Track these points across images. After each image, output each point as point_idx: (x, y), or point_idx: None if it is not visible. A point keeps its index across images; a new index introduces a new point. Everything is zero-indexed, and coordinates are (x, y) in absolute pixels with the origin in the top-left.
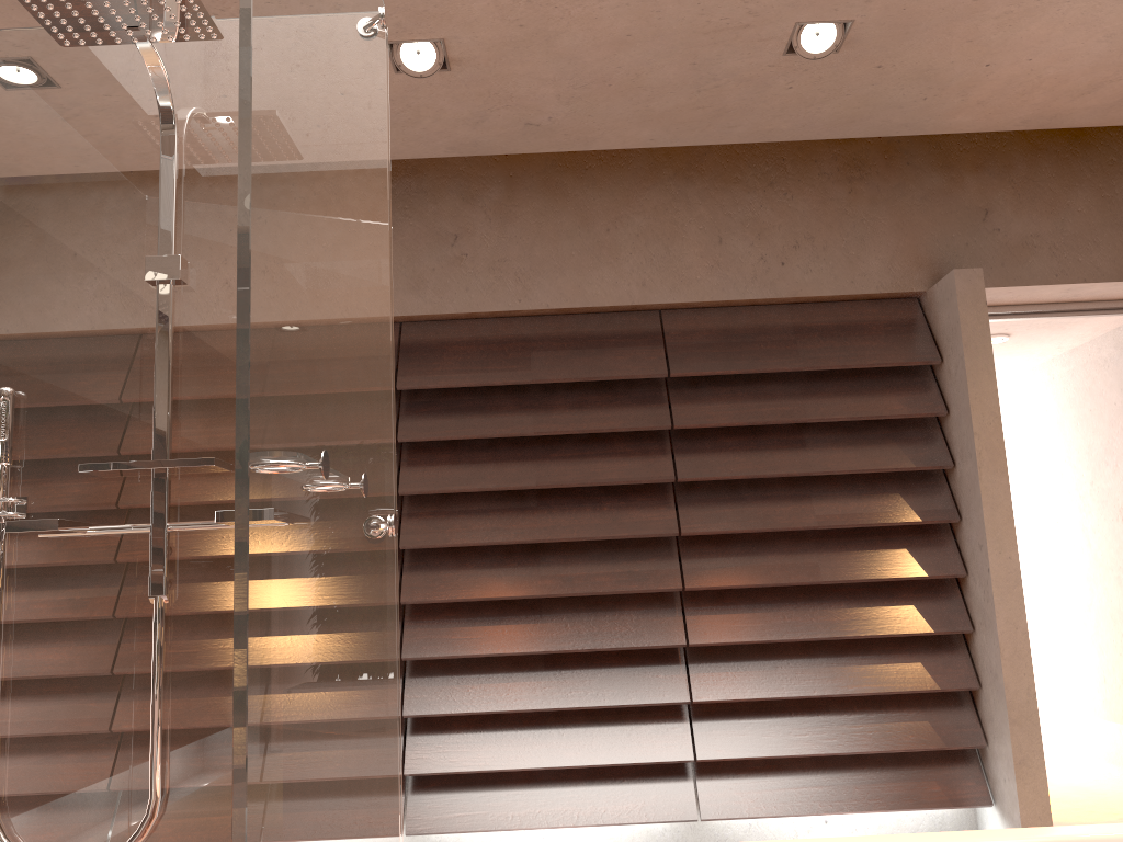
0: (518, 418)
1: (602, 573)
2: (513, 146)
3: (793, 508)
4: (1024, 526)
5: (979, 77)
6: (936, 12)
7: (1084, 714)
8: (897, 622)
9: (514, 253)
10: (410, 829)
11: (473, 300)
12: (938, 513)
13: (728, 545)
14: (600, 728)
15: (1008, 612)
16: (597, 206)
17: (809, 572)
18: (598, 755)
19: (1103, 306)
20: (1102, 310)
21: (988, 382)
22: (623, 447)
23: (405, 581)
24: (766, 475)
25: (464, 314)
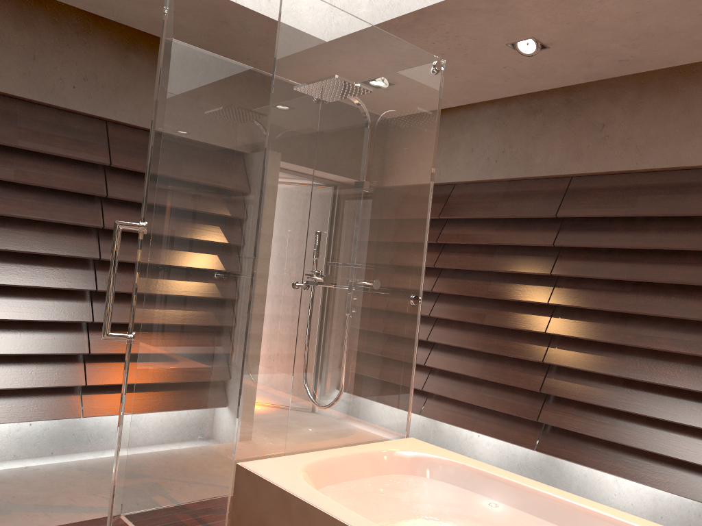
0: (623, 237)
1: (662, 337)
2: (622, 71)
3: None
4: None
5: None
6: None
7: None
8: None
9: (637, 133)
10: (538, 449)
11: (608, 164)
12: None
13: None
14: (650, 429)
15: None
16: (697, 97)
17: None
18: (643, 443)
19: None
20: None
21: None
22: (691, 260)
23: (551, 322)
24: None
25: (603, 172)
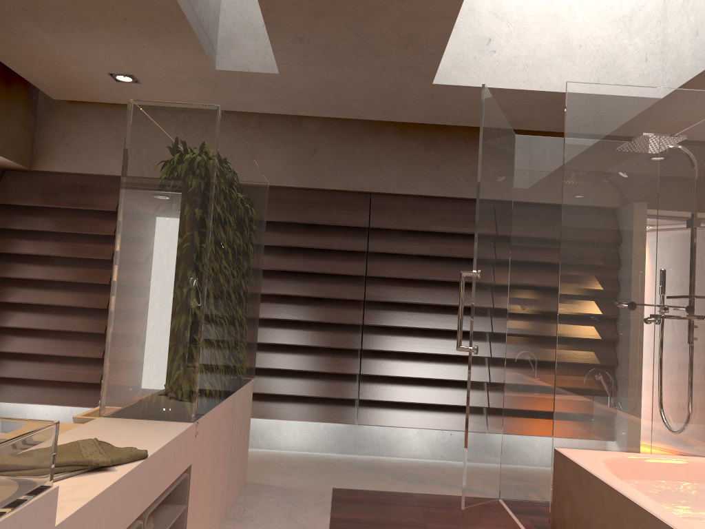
0: None
1: None
2: None
3: None
4: None
5: None
6: None
7: None
8: None
9: None
10: None
11: None
12: None
13: None
14: None
15: None
16: None
17: None
18: None
19: None
20: None
21: None
22: None
23: None
24: None
25: None
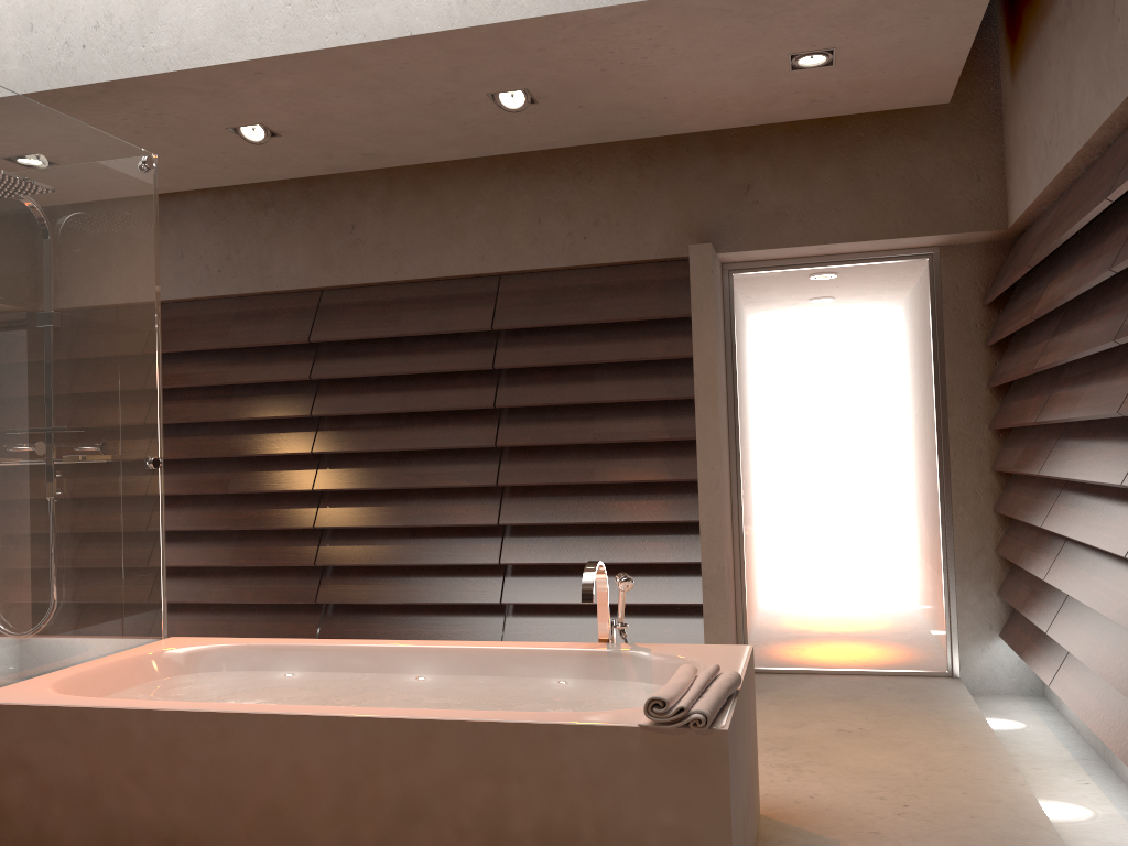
0: (390, 361)
1: (445, 473)
2: (368, 165)
3: (579, 427)
4: (788, 439)
5: (669, 103)
6: (581, 79)
7: (822, 585)
8: (648, 512)
9: (393, 237)
10: (321, 637)
11: (364, 274)
12: (683, 432)
13: (536, 453)
14: (444, 578)
15: (708, 508)
16: (450, 198)
17: (586, 475)
18: (438, 596)
19: (869, 256)
20: (871, 259)
21: (708, 334)
22: (464, 382)
23: (318, 475)
24: (557, 403)
25: (360, 284)
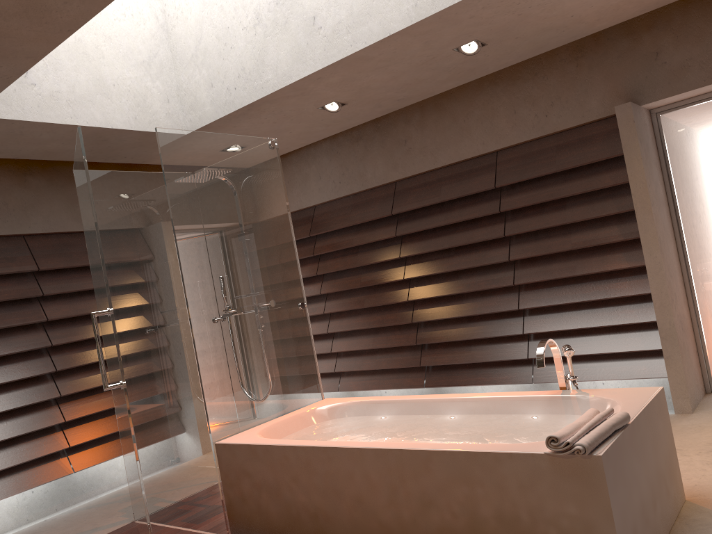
0: (439, 218)
1: (481, 281)
2: (404, 104)
3: (561, 240)
4: None
5: (577, 18)
6: (508, 23)
7: None
8: (617, 290)
9: (428, 142)
10: (426, 385)
11: (416, 168)
12: (633, 234)
13: (536, 261)
14: (491, 345)
15: (656, 284)
16: (458, 110)
17: (570, 271)
18: (489, 357)
19: None
20: None
21: (638, 165)
22: (484, 223)
23: (410, 291)
24: (544, 227)
25: (415, 174)
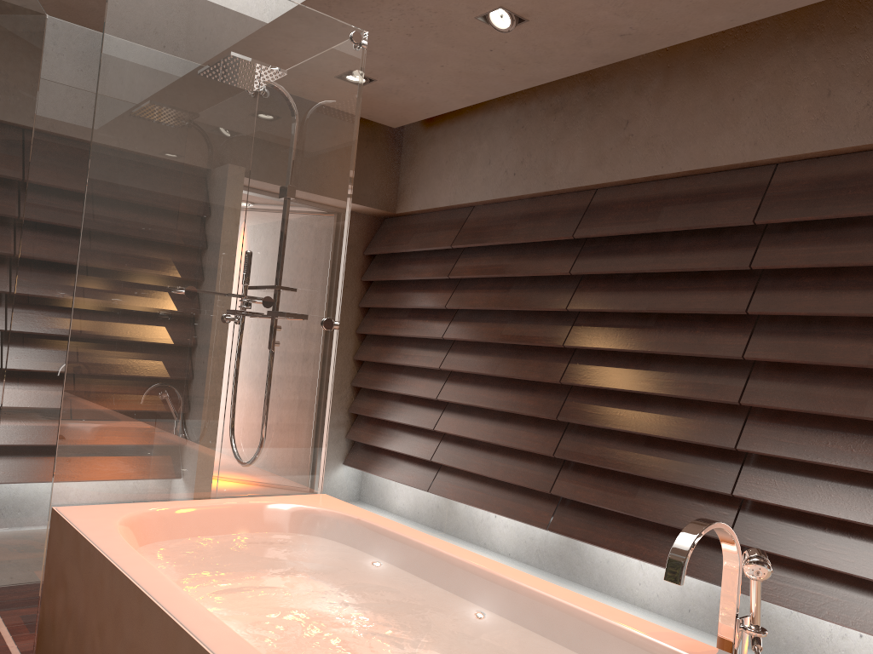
0: (644, 258)
1: (685, 382)
2: (633, 50)
3: (852, 346)
4: None
5: None
6: None
7: None
8: None
9: (663, 129)
10: (550, 528)
11: (632, 170)
12: None
13: (793, 373)
14: (672, 497)
15: None
16: (727, 80)
17: (854, 407)
18: (662, 516)
19: None
20: None
21: None
22: (719, 283)
23: (568, 369)
24: (824, 313)
25: (627, 180)
